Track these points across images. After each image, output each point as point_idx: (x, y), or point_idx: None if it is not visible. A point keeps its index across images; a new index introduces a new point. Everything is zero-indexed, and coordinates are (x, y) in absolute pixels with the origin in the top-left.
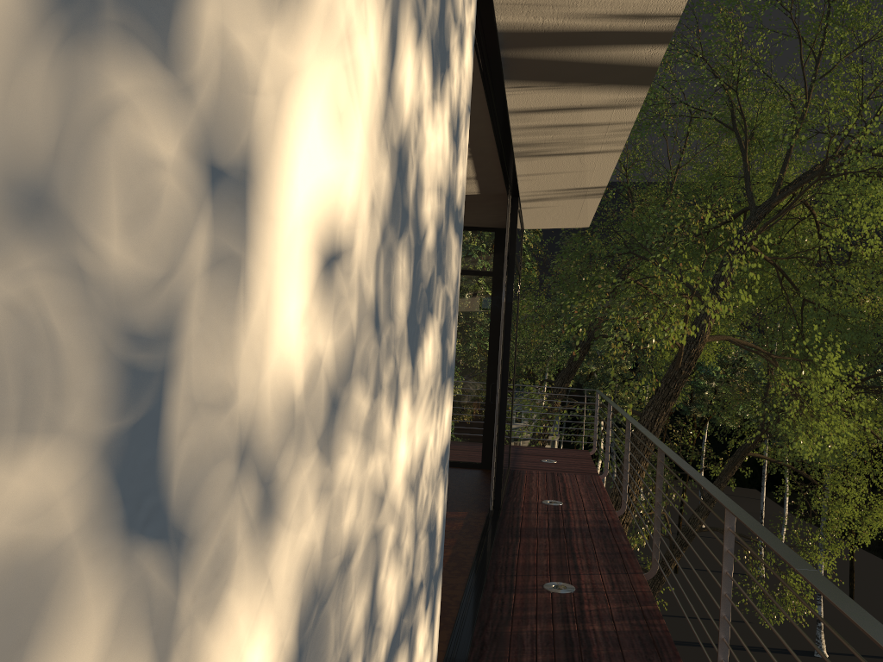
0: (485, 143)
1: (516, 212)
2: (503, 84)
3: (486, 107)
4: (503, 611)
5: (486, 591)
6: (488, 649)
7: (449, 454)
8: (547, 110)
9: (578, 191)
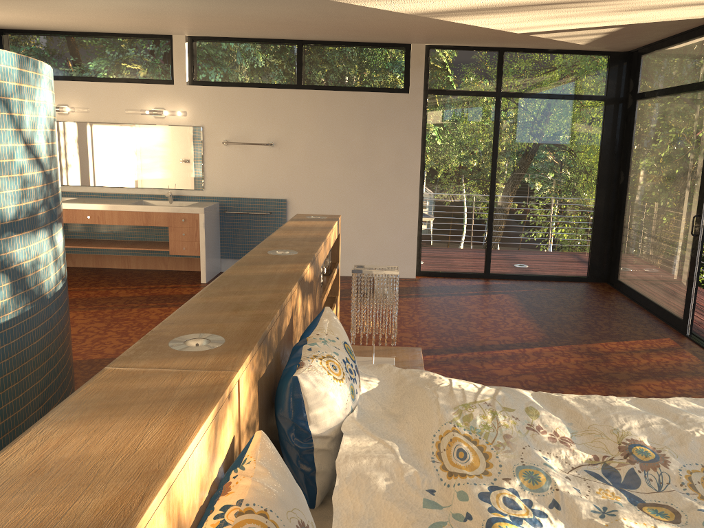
0: None
1: None
2: None
3: None
4: None
5: None
6: None
7: (559, 270)
8: None
9: None
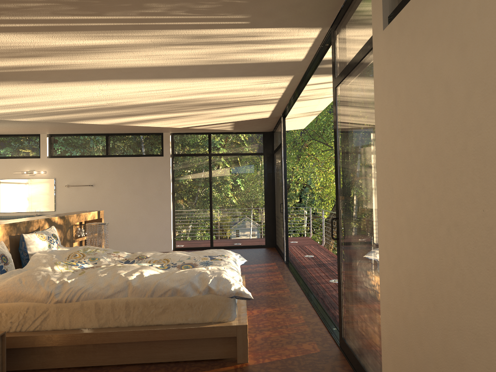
0: (287, 97)
1: (284, 124)
2: (310, 76)
3: (297, 84)
4: (320, 289)
5: (308, 285)
6: (324, 299)
7: (249, 242)
8: (319, 83)
9: (309, 113)
